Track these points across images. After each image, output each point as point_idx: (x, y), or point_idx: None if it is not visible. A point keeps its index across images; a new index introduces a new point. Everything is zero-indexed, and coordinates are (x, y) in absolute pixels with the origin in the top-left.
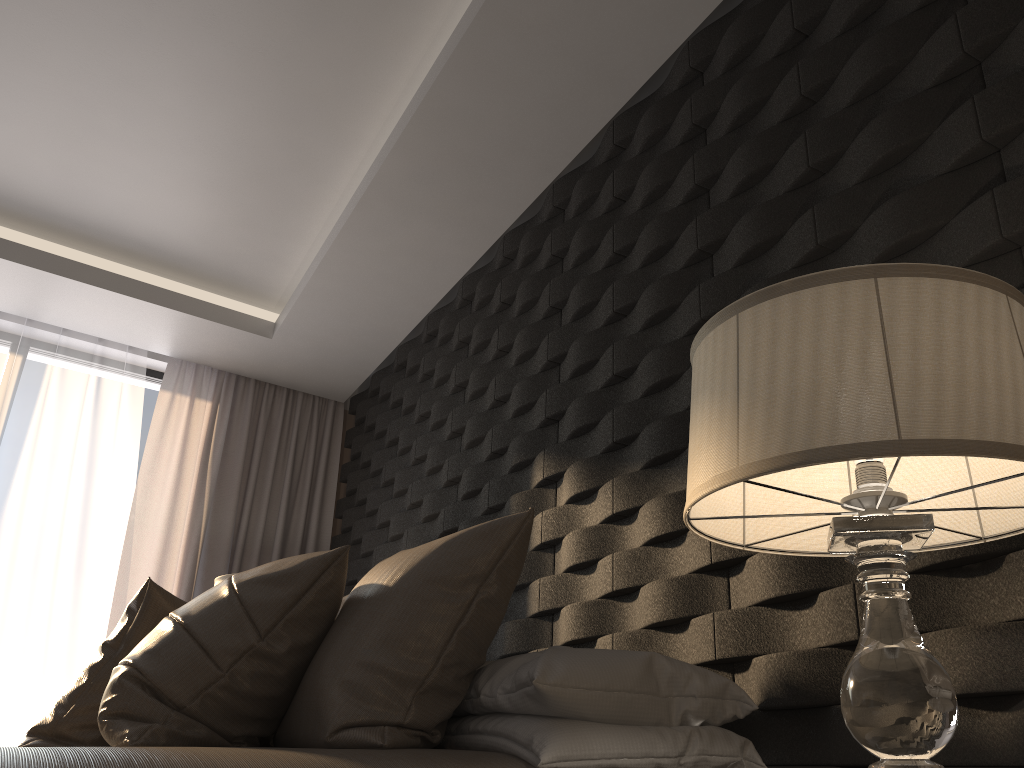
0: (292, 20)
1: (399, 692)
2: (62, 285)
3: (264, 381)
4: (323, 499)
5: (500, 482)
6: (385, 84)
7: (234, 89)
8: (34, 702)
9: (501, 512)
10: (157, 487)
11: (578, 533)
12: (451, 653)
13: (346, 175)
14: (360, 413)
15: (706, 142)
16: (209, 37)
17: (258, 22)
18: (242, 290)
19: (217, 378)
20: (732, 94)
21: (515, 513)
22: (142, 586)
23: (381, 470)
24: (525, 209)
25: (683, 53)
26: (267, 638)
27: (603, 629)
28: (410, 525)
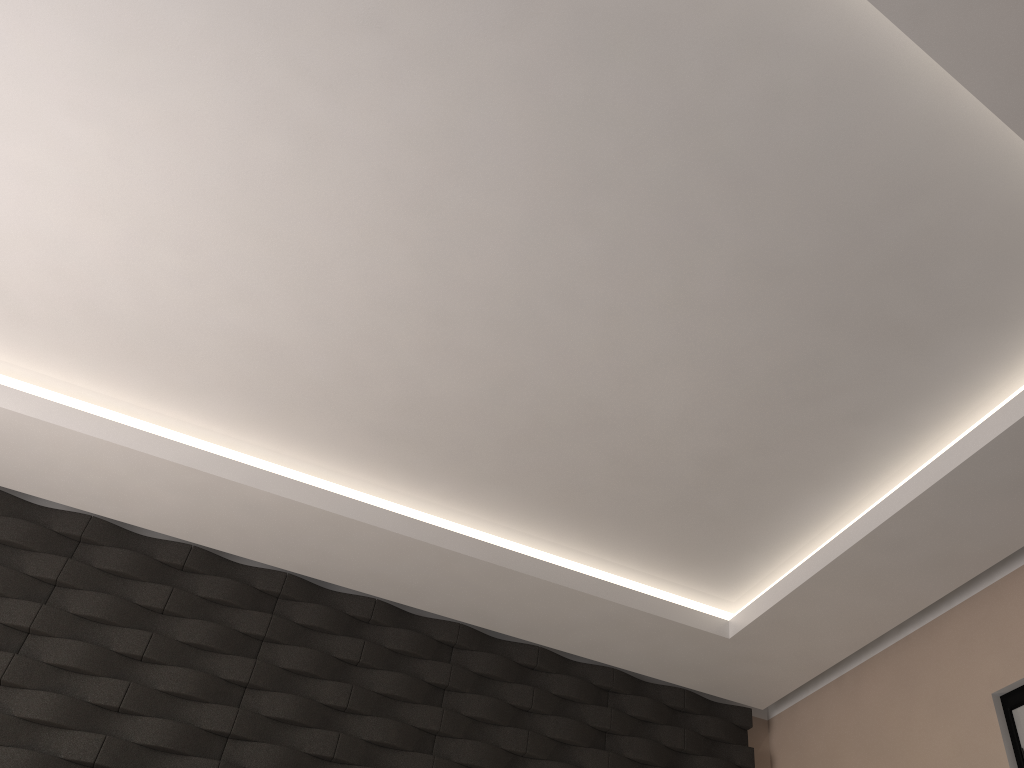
0: (375, 421)
1: None
2: None
3: None
4: None
5: None
6: (323, 457)
7: (270, 367)
8: None
9: None
10: None
11: None
12: None
13: (176, 414)
14: None
15: (443, 698)
16: (334, 368)
17: (365, 401)
18: None
19: None
20: (484, 700)
21: None
22: None
23: None
24: (239, 555)
25: (453, 626)
26: None
27: None
28: None
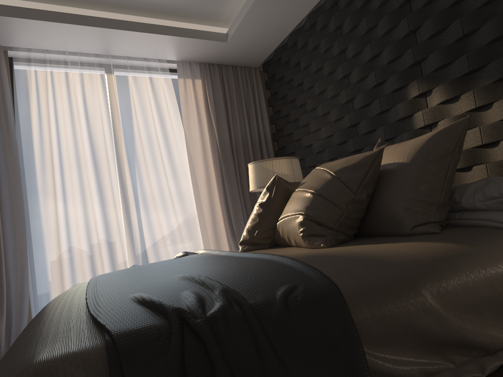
0: None
1: (430, 208)
2: (128, 35)
3: (221, 64)
4: (262, 116)
5: (386, 98)
6: None
7: None
8: (176, 225)
9: (388, 112)
10: (192, 125)
11: (452, 119)
12: (446, 188)
13: None
14: (272, 71)
15: None
16: None
17: None
18: (207, 19)
19: (199, 67)
20: None
21: (402, 112)
22: (273, 178)
23: (295, 99)
24: None
25: None
26: (356, 194)
27: (476, 162)
28: (324, 124)
